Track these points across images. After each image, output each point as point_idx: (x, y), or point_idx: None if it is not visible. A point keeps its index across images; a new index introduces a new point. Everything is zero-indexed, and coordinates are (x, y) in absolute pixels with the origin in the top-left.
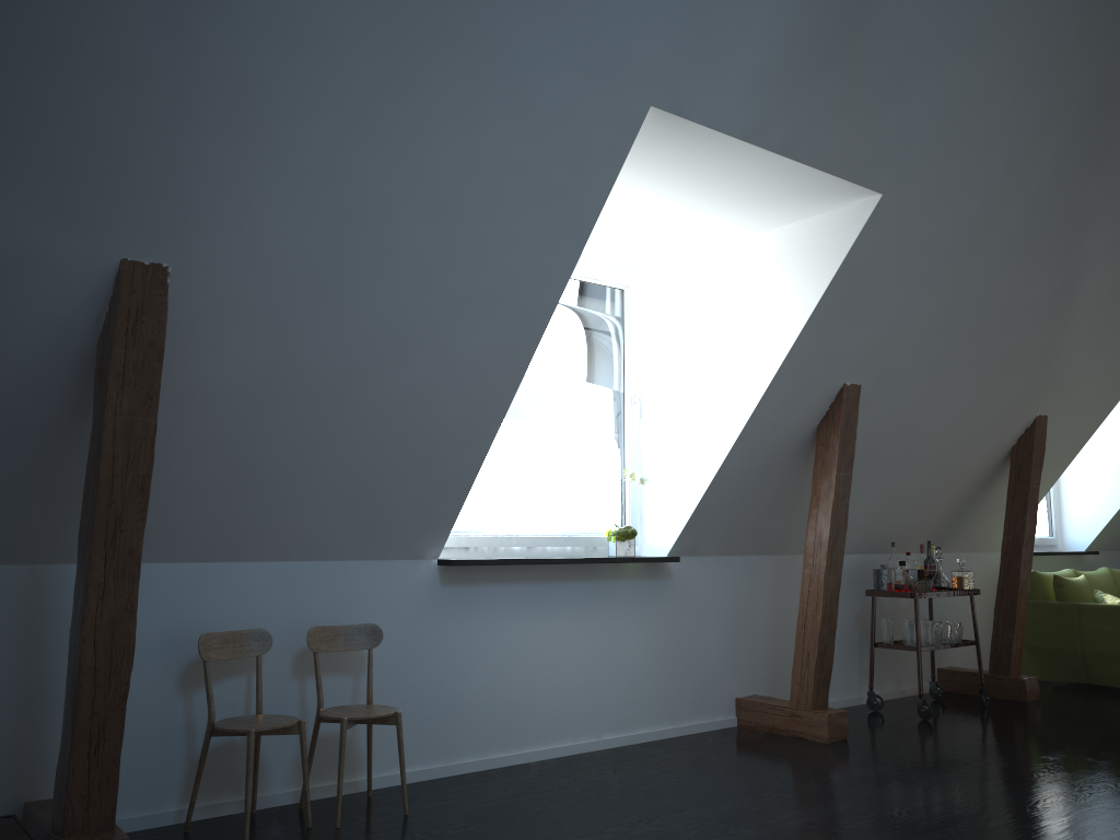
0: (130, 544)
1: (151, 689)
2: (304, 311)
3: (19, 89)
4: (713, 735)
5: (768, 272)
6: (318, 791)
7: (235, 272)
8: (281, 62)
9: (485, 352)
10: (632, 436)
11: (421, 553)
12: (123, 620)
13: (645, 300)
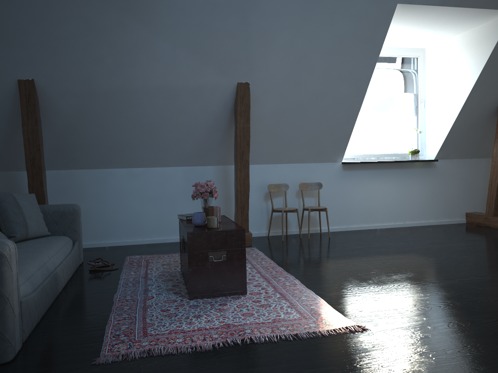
0: (246, 158)
1: (256, 199)
2: (288, 89)
3: (209, 44)
4: (452, 225)
5: (470, 46)
6: (305, 231)
7: (267, 81)
8: (272, 21)
9: (348, 94)
10: (421, 115)
11: (335, 160)
12: (246, 178)
13: (427, 60)
